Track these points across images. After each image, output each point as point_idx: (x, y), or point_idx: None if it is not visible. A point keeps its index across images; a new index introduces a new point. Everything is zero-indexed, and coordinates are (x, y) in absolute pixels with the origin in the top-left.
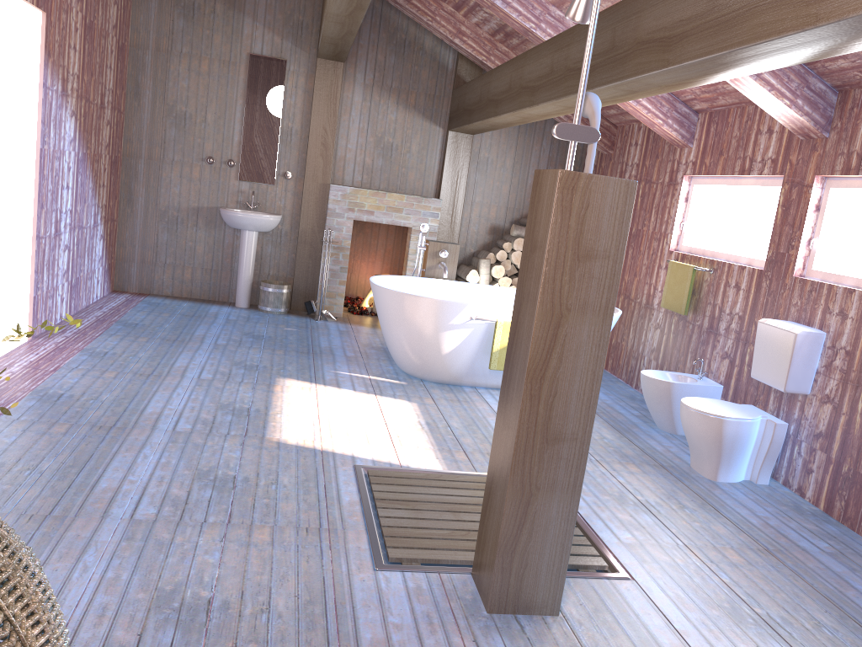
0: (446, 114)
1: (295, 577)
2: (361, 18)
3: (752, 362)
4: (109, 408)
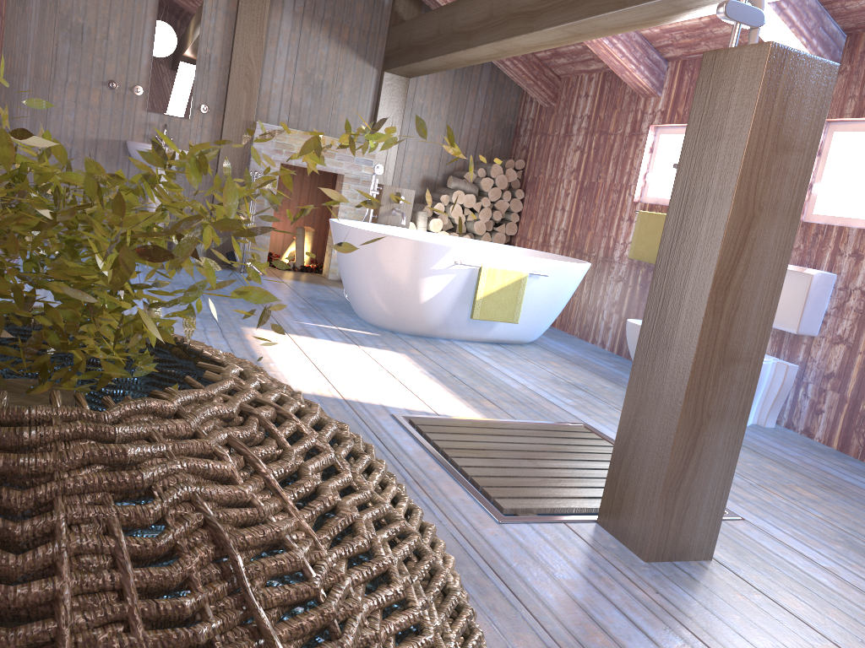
0: (381, 54)
1: None
2: None
3: None
4: None
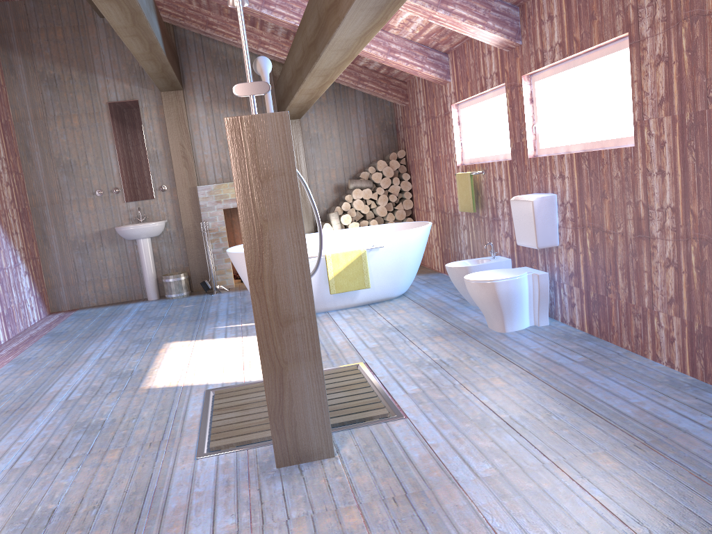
0: (275, 109)
1: (129, 478)
2: (161, 52)
3: (515, 233)
4: (18, 396)
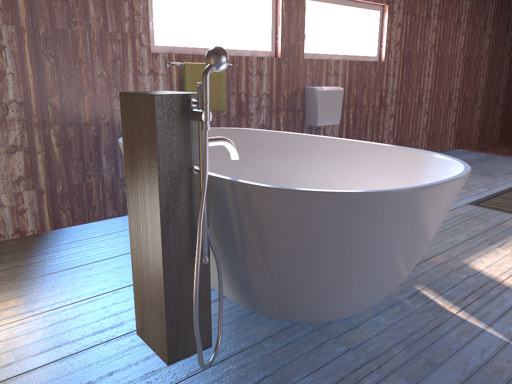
0: None
1: None
2: None
3: (318, 116)
4: None
